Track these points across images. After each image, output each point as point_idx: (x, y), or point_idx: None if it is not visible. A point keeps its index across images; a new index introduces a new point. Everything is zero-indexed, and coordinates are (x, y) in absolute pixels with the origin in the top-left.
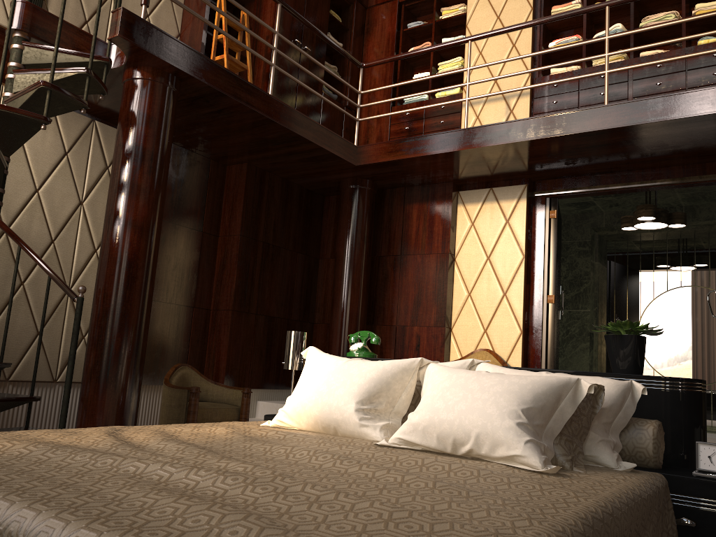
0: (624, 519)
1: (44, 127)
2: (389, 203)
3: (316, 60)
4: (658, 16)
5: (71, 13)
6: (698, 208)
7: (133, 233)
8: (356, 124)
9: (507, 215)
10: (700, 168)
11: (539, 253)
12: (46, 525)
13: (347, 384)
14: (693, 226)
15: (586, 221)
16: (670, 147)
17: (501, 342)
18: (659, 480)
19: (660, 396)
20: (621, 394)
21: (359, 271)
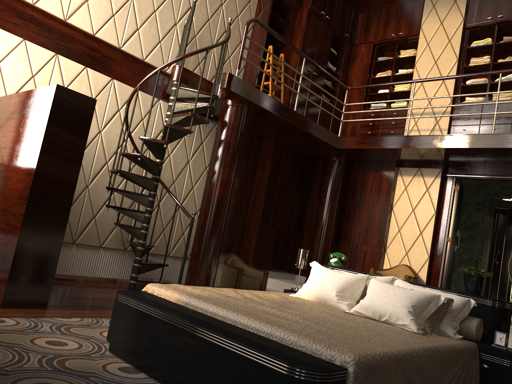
0: (444, 353)
1: (189, 135)
2: (355, 169)
3: (321, 88)
4: None
5: (192, 60)
6: None
7: (221, 187)
8: (341, 123)
9: (428, 186)
10: None
11: (445, 211)
12: (253, 321)
13: (332, 283)
14: None
15: (482, 189)
16: None
17: (415, 261)
18: (472, 345)
19: (485, 307)
20: (463, 304)
21: (333, 209)
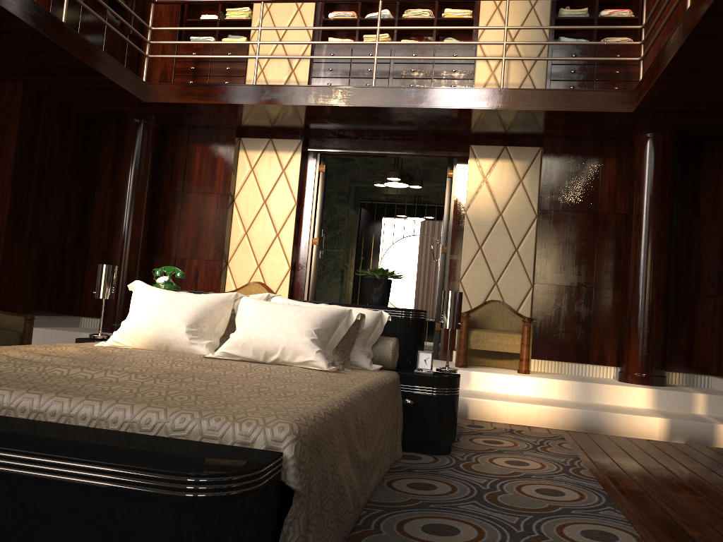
0: (378, 393)
1: None
2: (172, 141)
3: None
4: (417, 11)
5: None
6: (431, 173)
7: None
8: (146, 60)
9: (284, 165)
10: (436, 145)
11: (308, 201)
12: (54, 400)
13: (178, 312)
14: (427, 187)
15: (346, 173)
16: (417, 127)
17: (272, 276)
18: (395, 375)
19: (398, 321)
20: (375, 320)
21: (141, 205)
